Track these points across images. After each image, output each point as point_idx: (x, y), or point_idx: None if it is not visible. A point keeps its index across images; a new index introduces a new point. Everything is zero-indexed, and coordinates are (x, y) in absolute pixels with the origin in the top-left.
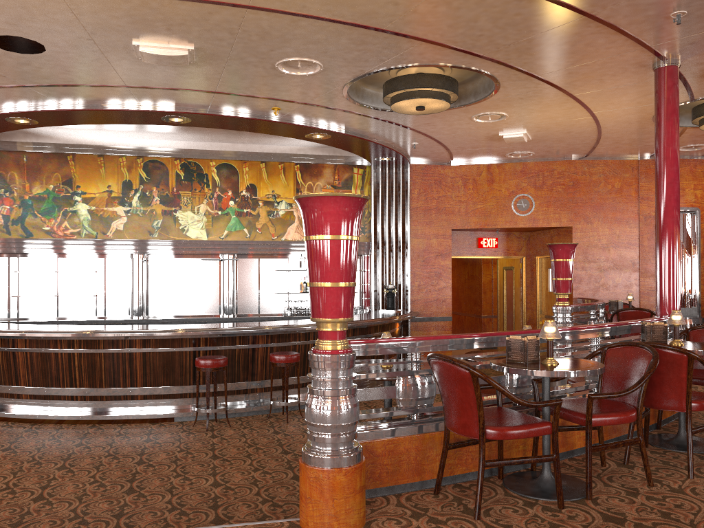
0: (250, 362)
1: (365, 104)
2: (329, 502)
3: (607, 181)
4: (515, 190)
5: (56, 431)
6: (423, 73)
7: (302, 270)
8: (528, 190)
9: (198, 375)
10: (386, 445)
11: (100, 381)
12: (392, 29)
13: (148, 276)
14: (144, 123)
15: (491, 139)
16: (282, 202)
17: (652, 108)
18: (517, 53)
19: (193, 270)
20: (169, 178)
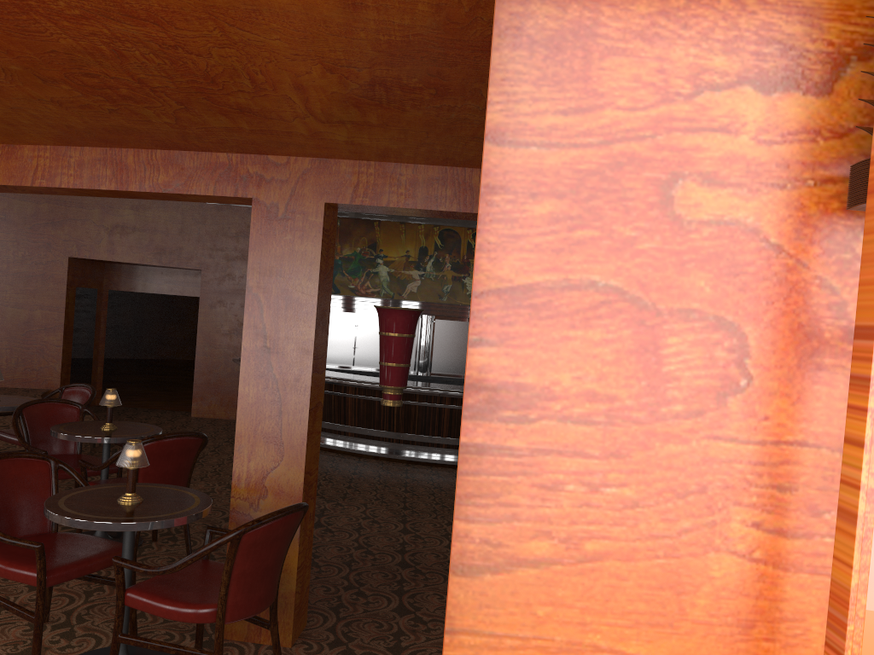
0: None
1: None
2: None
3: None
4: None
5: (381, 465)
6: None
7: None
8: None
9: None
10: None
11: (413, 429)
12: None
13: (434, 335)
14: None
15: None
16: None
17: None
18: None
19: None
20: (461, 246)
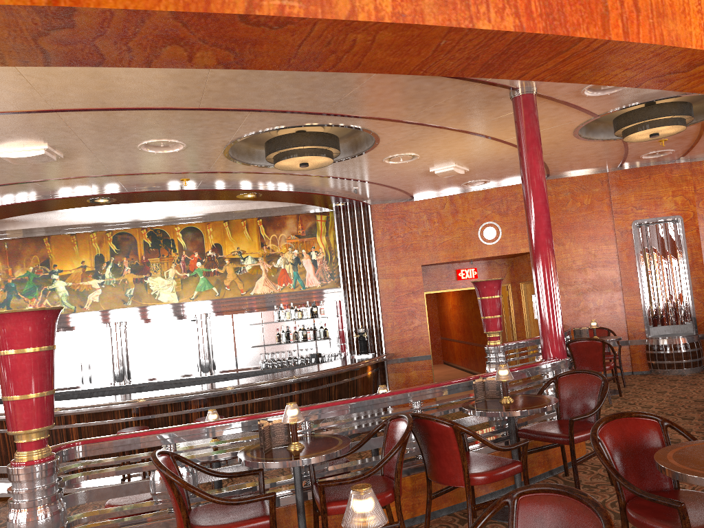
0: None
1: (264, 164)
2: None
3: (575, 199)
4: (480, 219)
5: None
6: (292, 133)
7: (273, 322)
8: (493, 217)
9: None
10: None
11: None
12: (207, 106)
13: (128, 342)
14: (77, 206)
15: (428, 174)
16: (248, 257)
17: (562, 128)
18: (355, 106)
19: (170, 332)
20: (137, 247)
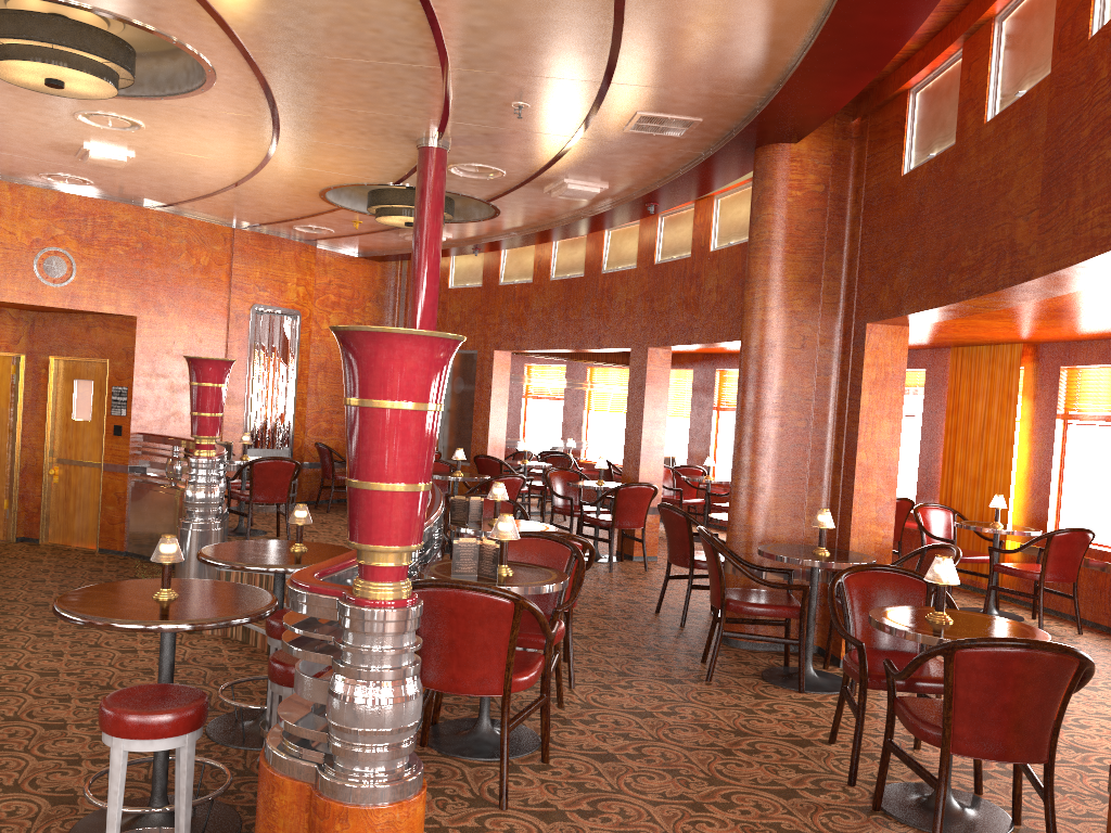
0: None
1: None
2: None
3: (191, 253)
4: (42, 239)
5: None
6: (97, 27)
7: None
8: (66, 242)
9: None
10: None
11: None
12: None
13: None
14: None
15: (57, 148)
16: None
17: (343, 179)
18: (297, 67)
19: None
20: None
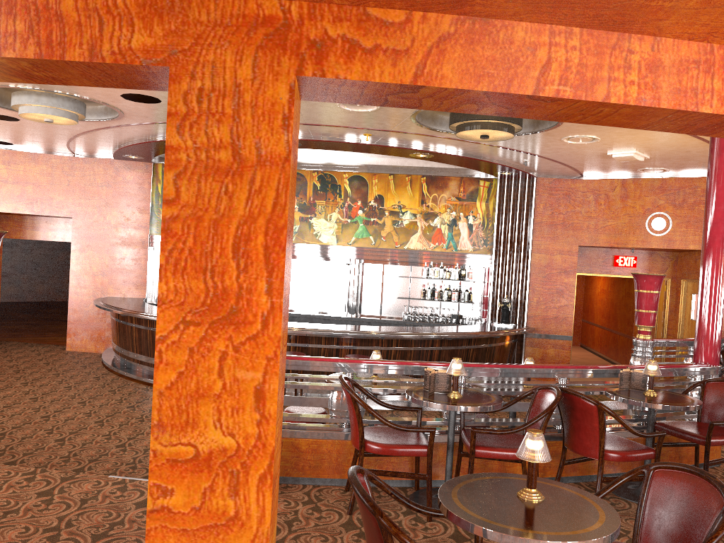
0: None
1: (444, 130)
2: None
3: None
4: (650, 208)
5: None
6: None
7: (421, 278)
8: (665, 208)
9: None
10: (310, 444)
11: None
12: None
13: None
14: None
15: (604, 157)
16: (406, 212)
17: None
18: None
19: (324, 271)
20: (307, 188)
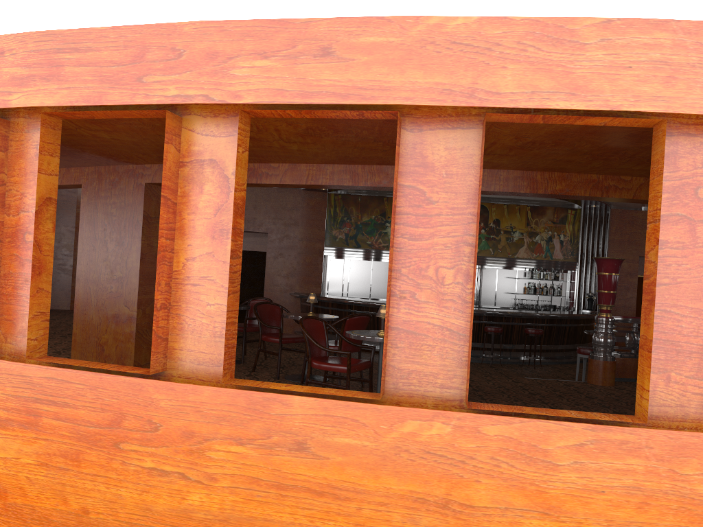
0: (509, 333)
1: None
2: (602, 373)
3: None
4: None
5: None
6: None
7: (528, 279)
8: None
9: (485, 336)
10: (620, 360)
11: None
12: None
13: None
14: None
15: None
16: (516, 232)
17: None
18: None
19: None
20: None
